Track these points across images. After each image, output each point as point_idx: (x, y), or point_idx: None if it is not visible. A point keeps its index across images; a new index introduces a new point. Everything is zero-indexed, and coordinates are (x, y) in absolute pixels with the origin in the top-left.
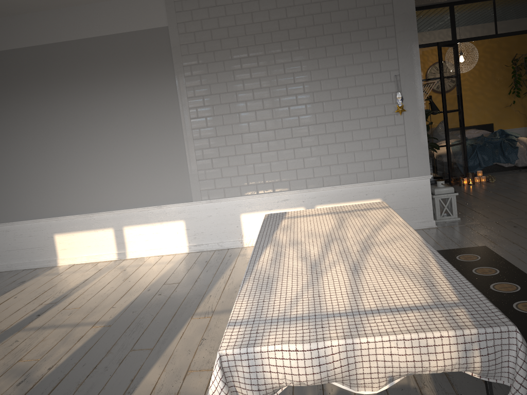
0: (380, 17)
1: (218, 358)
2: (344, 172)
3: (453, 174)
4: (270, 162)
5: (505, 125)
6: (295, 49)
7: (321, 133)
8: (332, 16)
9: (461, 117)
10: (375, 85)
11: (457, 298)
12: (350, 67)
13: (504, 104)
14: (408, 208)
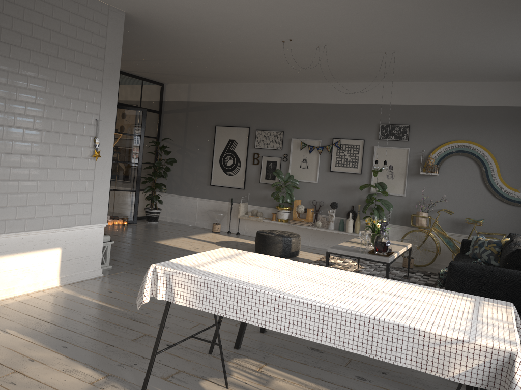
0: (94, 57)
1: None
2: (31, 216)
3: None
4: None
5: None
6: (5, 55)
7: (14, 166)
8: (52, 35)
9: None
10: (78, 124)
11: (468, 297)
12: (60, 97)
13: None
14: (83, 257)
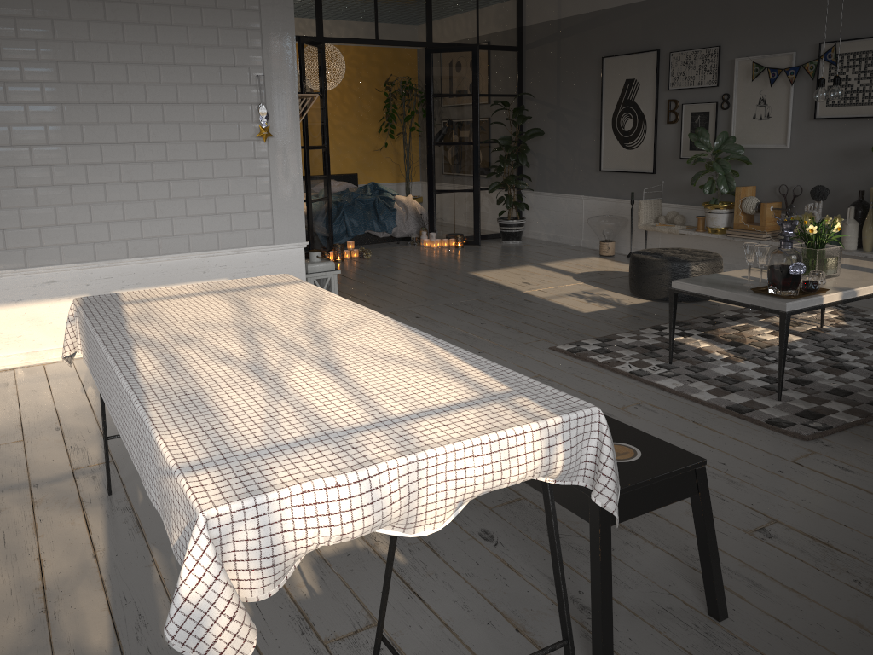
0: None
1: (205, 524)
2: (167, 233)
3: (314, 245)
4: (21, 208)
5: (373, 178)
6: None
7: (126, 162)
8: None
9: (327, 158)
10: (225, 87)
11: (506, 386)
12: (183, 49)
13: (373, 146)
14: None
